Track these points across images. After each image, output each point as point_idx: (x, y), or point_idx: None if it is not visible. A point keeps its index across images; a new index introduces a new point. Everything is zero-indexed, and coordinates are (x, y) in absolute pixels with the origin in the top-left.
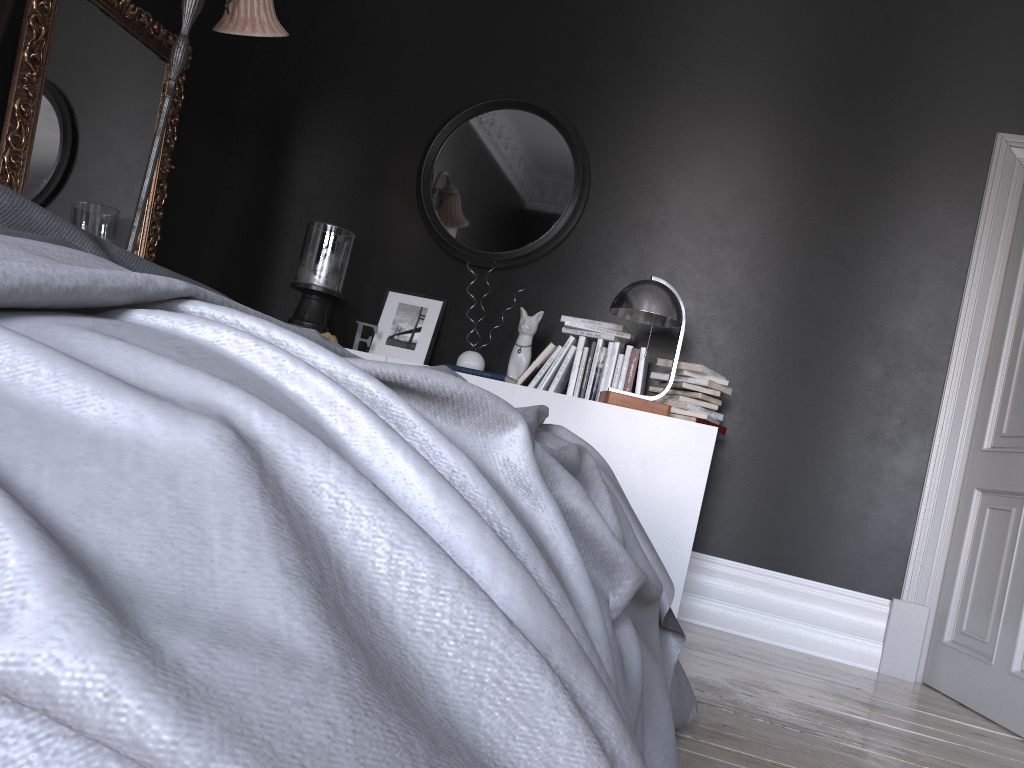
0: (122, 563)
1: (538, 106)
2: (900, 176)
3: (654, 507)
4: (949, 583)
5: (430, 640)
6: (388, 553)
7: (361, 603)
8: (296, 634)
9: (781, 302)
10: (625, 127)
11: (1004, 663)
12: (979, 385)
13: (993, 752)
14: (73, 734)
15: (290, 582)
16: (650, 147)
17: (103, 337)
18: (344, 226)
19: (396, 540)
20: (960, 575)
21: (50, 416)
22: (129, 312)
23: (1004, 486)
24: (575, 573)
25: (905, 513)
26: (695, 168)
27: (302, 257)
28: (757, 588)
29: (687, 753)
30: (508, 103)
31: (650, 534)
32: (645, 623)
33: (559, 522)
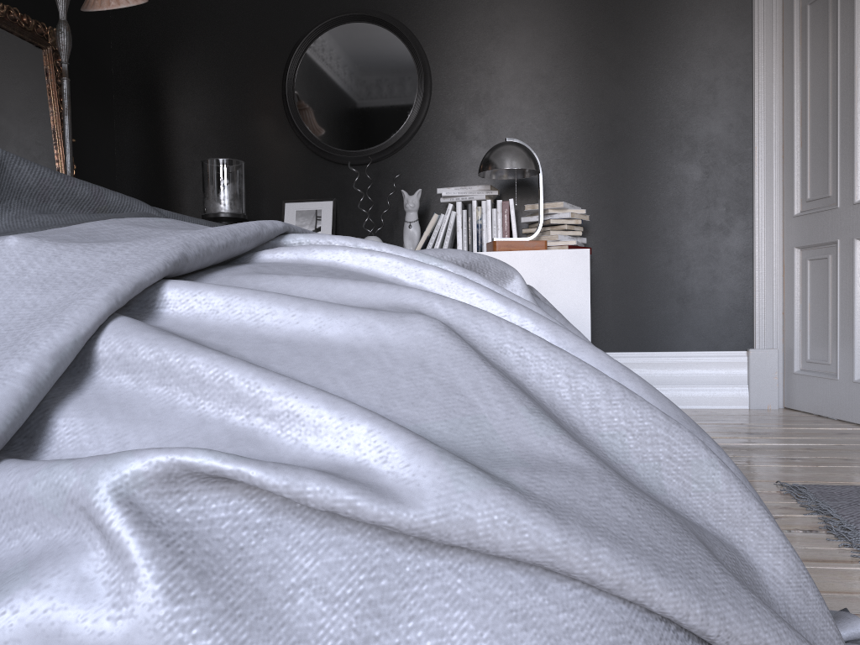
0: (434, 433)
1: (371, 15)
2: (683, 7)
3: None
4: (789, 326)
5: (615, 439)
6: (567, 384)
7: (566, 424)
8: (565, 453)
9: (610, 135)
10: (448, 17)
11: (847, 376)
12: (780, 165)
13: (859, 443)
14: (474, 559)
15: (539, 418)
16: (473, 29)
17: (281, 276)
18: (231, 157)
19: (570, 372)
20: (797, 318)
21: (305, 342)
22: (257, 255)
23: (818, 240)
24: None
25: (744, 281)
26: (514, 39)
27: (205, 192)
28: (642, 368)
29: None
30: (344, 18)
31: None
32: None
33: None
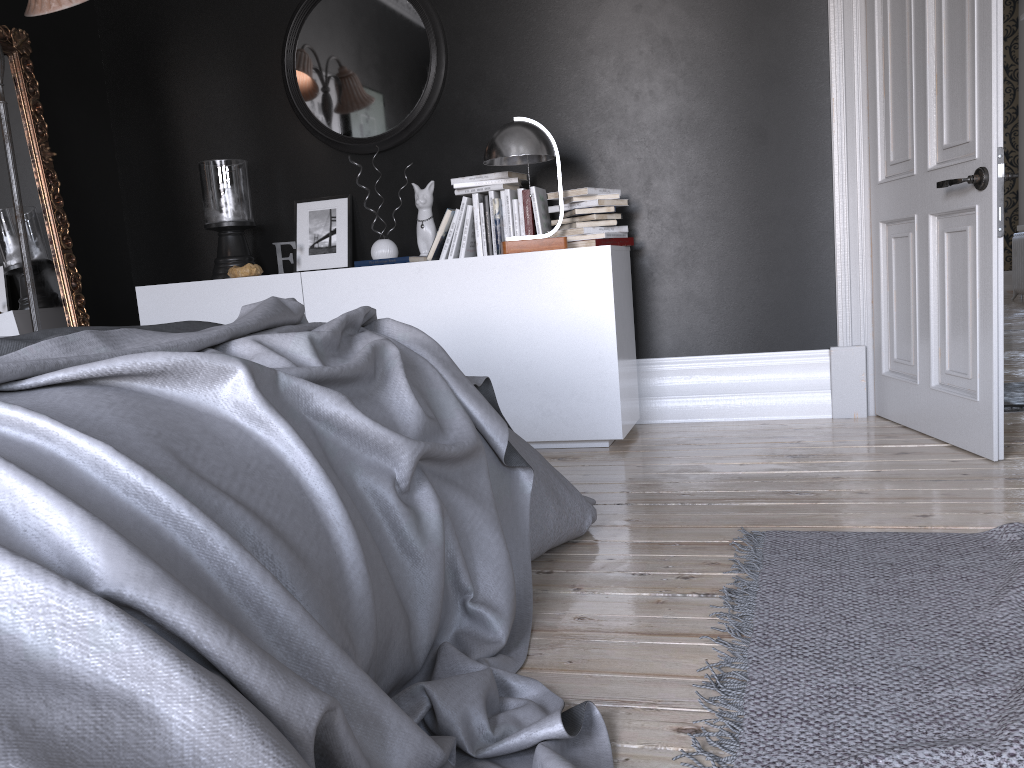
0: None
1: None
2: None
3: (574, 336)
4: (877, 318)
5: (6, 612)
6: None
7: None
8: None
9: (657, 96)
10: None
11: (926, 381)
12: (865, 118)
13: (905, 468)
14: None
15: None
16: None
17: None
18: (236, 154)
19: None
20: (884, 308)
21: None
22: None
23: (899, 214)
24: (312, 476)
25: (824, 265)
26: None
27: (204, 199)
28: (706, 375)
29: (579, 557)
30: None
31: (578, 361)
32: (470, 474)
33: (291, 439)
